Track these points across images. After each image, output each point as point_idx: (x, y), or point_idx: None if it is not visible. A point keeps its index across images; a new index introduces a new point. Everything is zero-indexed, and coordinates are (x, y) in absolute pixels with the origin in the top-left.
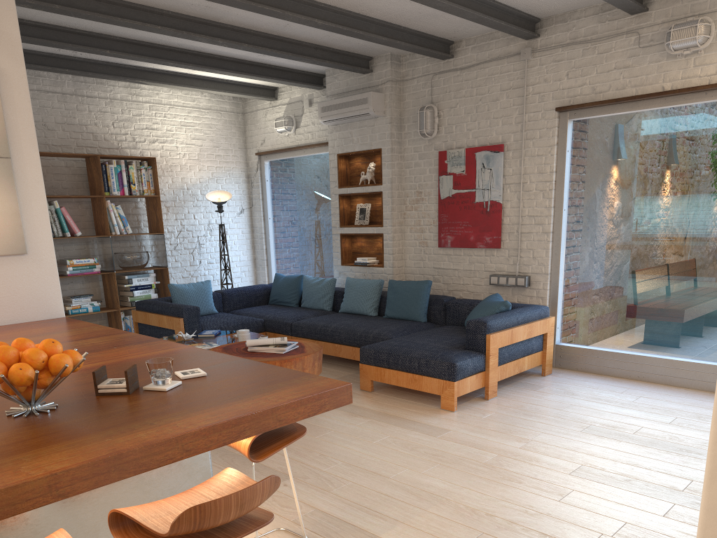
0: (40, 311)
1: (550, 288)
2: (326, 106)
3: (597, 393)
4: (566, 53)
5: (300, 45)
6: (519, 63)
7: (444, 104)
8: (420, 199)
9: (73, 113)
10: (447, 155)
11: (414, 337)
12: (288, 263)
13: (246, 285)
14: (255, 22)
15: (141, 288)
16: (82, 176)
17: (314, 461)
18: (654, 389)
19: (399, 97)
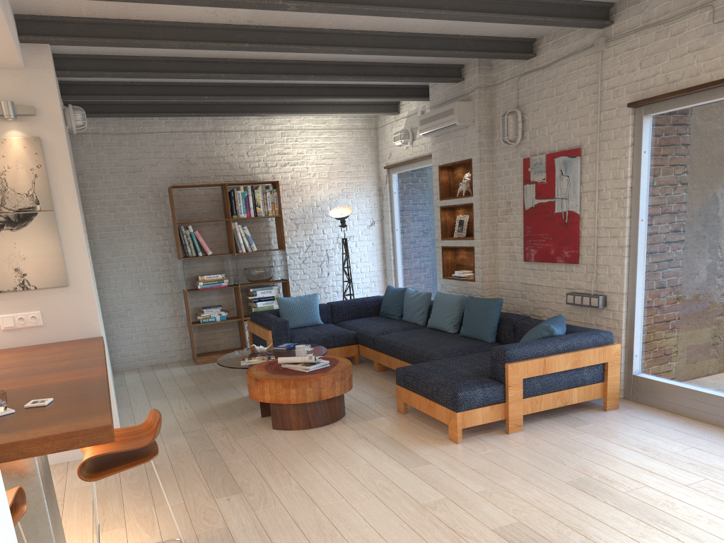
0: (81, 331)
1: (626, 310)
2: (423, 119)
3: (644, 437)
4: (639, 39)
5: (376, 66)
6: (595, 55)
7: (529, 107)
8: (509, 210)
9: (212, 147)
10: (530, 163)
11: (454, 360)
12: (411, 273)
13: (376, 295)
14: (314, 54)
15: (263, 300)
16: (219, 202)
17: (275, 480)
18: (723, 440)
19: (490, 103)
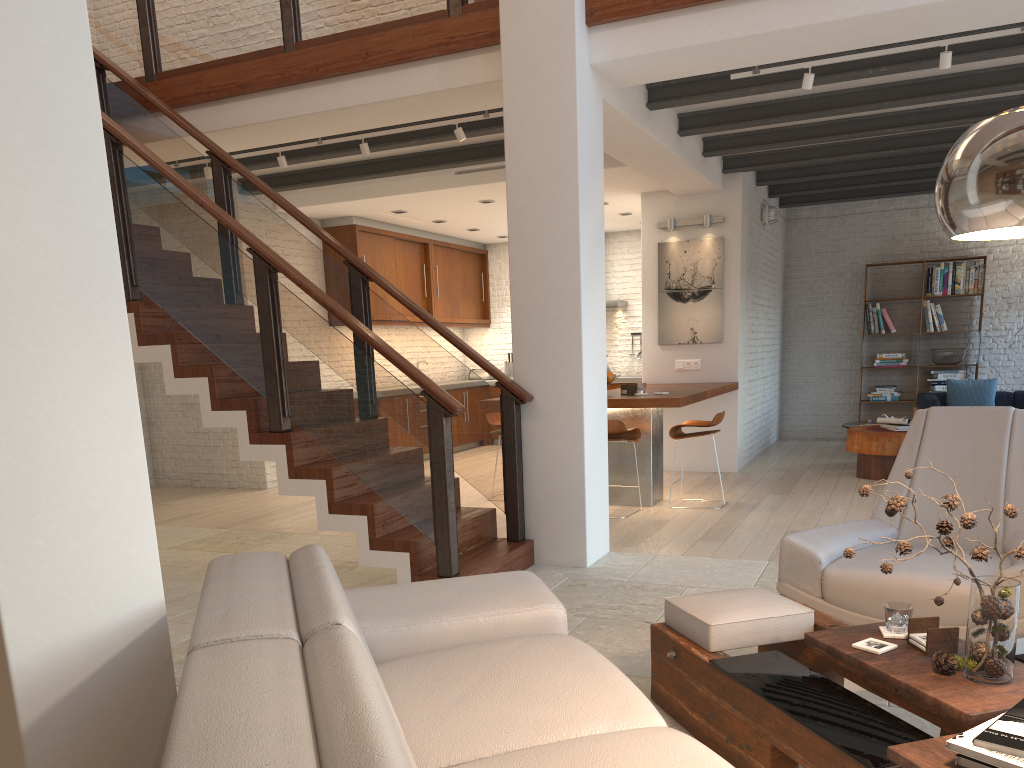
0: (724, 376)
1: None
2: None
3: None
4: None
5: None
6: None
7: None
8: None
9: (922, 223)
10: None
11: None
12: None
13: None
14: None
15: (943, 384)
16: (919, 279)
17: (816, 494)
18: None
19: None
